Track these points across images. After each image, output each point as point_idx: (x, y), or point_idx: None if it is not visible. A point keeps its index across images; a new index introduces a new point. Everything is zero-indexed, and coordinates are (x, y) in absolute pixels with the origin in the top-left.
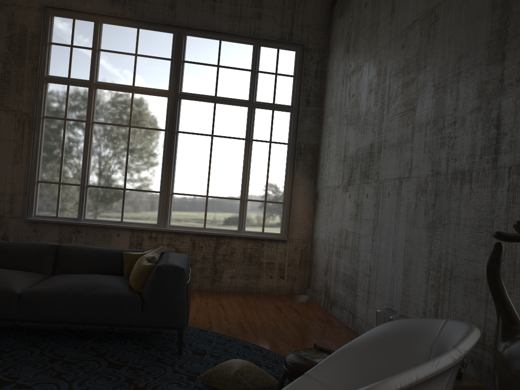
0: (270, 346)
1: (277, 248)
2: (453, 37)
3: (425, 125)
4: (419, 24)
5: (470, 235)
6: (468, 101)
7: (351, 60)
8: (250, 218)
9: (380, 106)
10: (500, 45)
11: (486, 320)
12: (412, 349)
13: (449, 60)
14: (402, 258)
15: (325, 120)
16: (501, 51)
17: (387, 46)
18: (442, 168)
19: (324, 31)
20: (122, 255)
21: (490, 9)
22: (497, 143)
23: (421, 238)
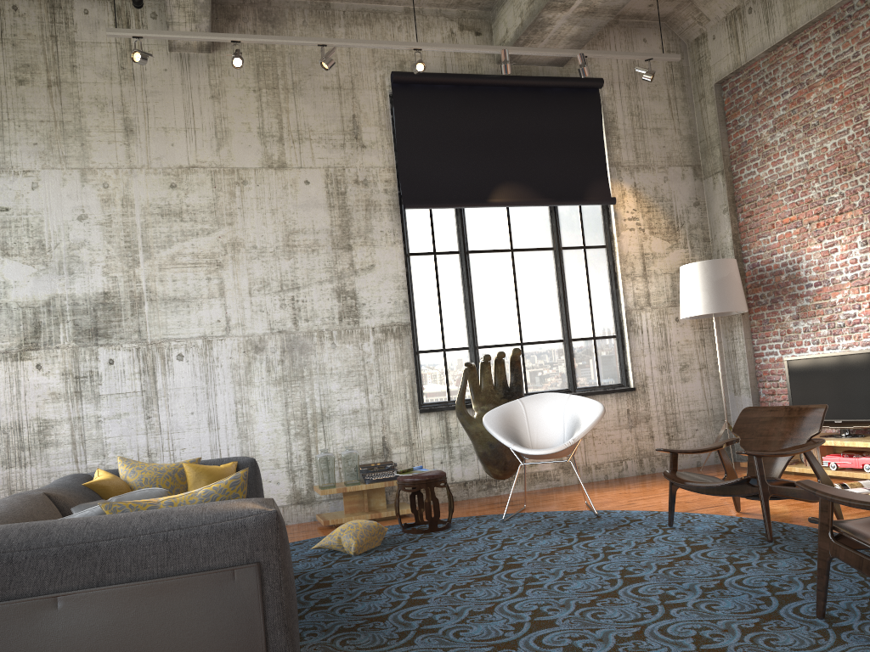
0: None
1: None
2: (278, 211)
3: (247, 284)
4: (207, 174)
5: (340, 380)
6: (315, 273)
7: None
8: None
9: (124, 246)
10: (344, 238)
11: (372, 437)
12: (514, 417)
13: (277, 229)
14: (234, 421)
15: None
16: (347, 242)
17: (125, 171)
18: (287, 327)
19: None
20: (91, 489)
21: (327, 206)
22: (357, 310)
23: (267, 395)
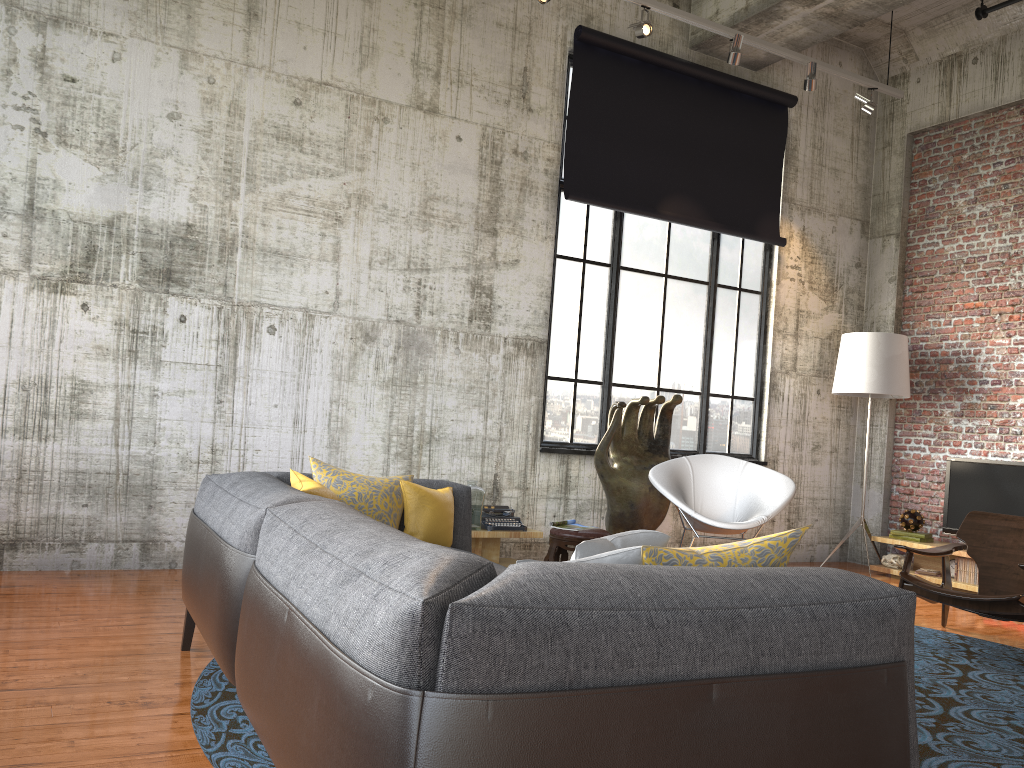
0: None
1: None
2: (420, 166)
3: (368, 252)
4: (341, 98)
5: (458, 395)
6: (450, 255)
7: None
8: None
9: (223, 167)
10: (491, 219)
11: (483, 472)
12: (681, 478)
13: (414, 190)
14: (326, 426)
15: None
16: (493, 225)
17: (239, 68)
18: (407, 317)
19: None
20: None
21: (477, 174)
22: (491, 313)
23: (371, 398)
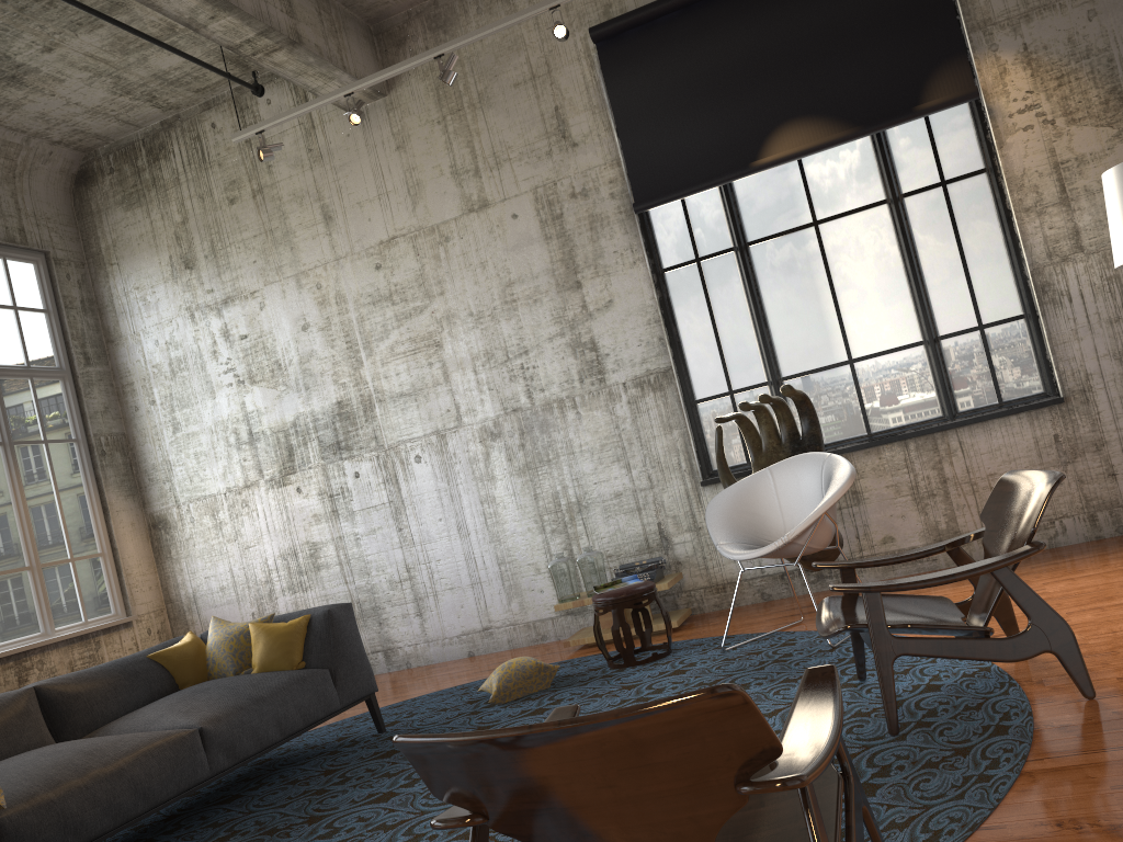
0: (406, 697)
1: (122, 640)
2: (488, 262)
3: (470, 360)
4: (408, 242)
5: (594, 457)
6: (542, 329)
7: (212, 281)
8: (57, 601)
9: (346, 347)
10: (570, 274)
11: (644, 525)
12: (757, 497)
13: (491, 286)
14: (483, 524)
15: (140, 386)
16: (574, 279)
17: (333, 265)
18: (522, 403)
19: (72, 227)
20: (153, 660)
21: (542, 239)
22: (600, 364)
23: (513, 488)
